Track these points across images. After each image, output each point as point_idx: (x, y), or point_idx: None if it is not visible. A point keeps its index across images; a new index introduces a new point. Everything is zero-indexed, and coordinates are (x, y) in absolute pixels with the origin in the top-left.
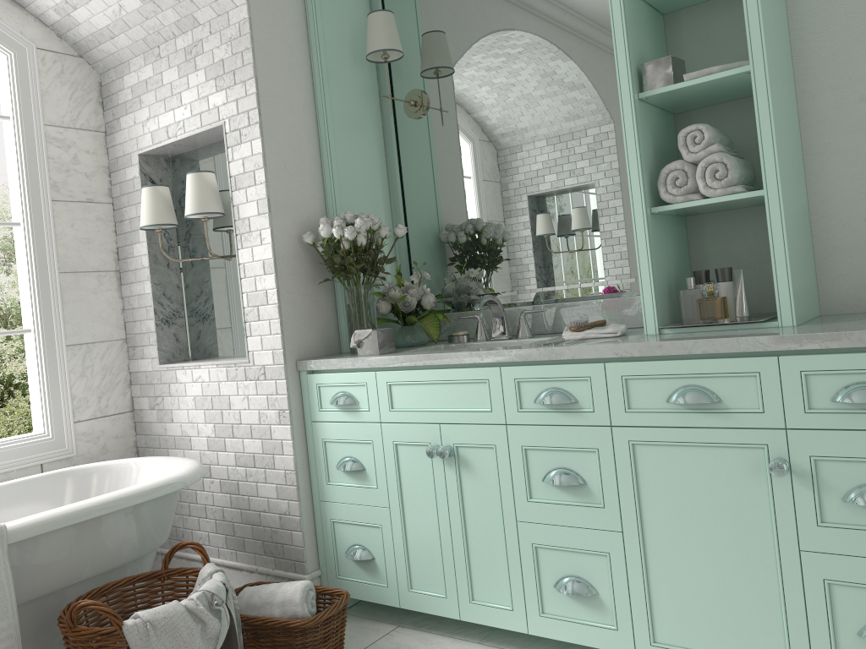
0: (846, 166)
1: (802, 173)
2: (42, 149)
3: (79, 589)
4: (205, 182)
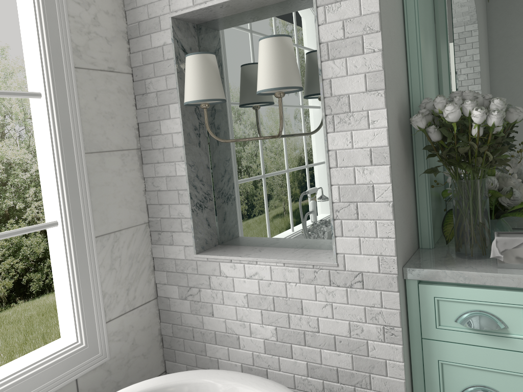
0: None
1: None
2: (62, 5)
3: None
4: (287, 48)
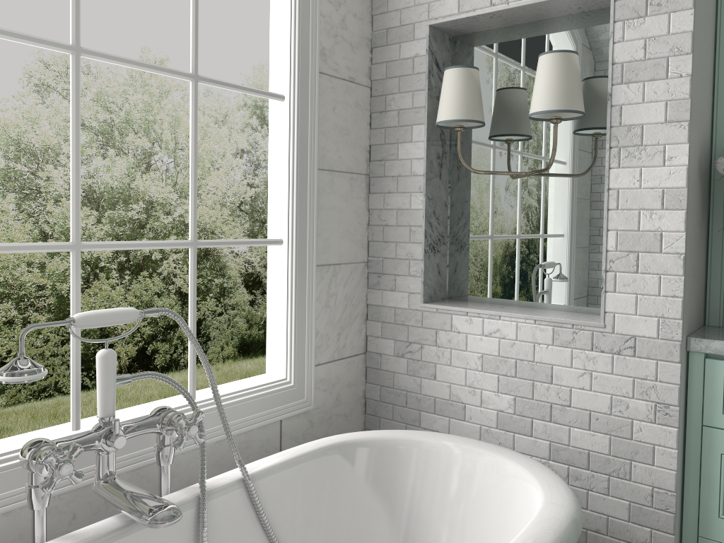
0: None
1: None
2: (316, 2)
3: None
4: (573, 67)
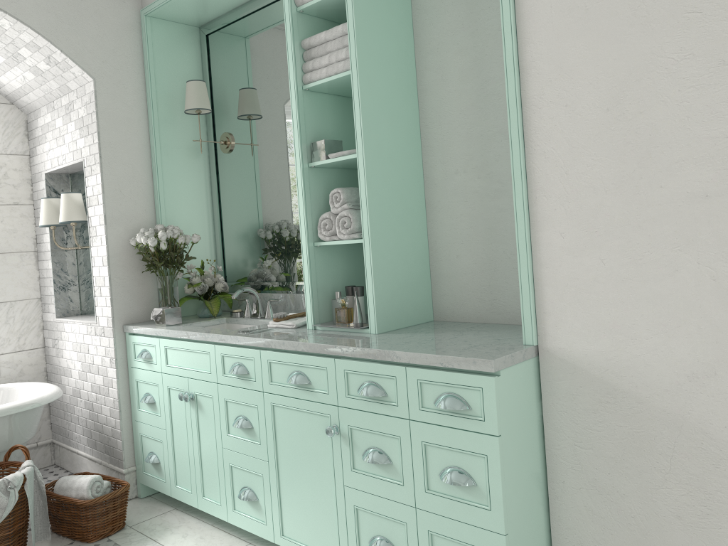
0: (448, 218)
1: (420, 221)
2: None
3: None
4: (71, 200)
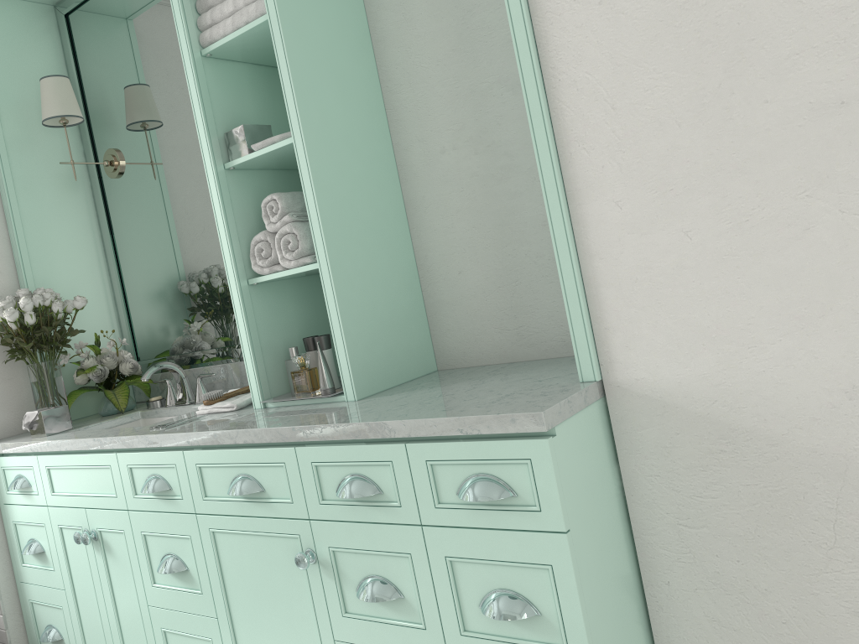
0: (439, 219)
1: (400, 229)
2: None
3: None
4: None
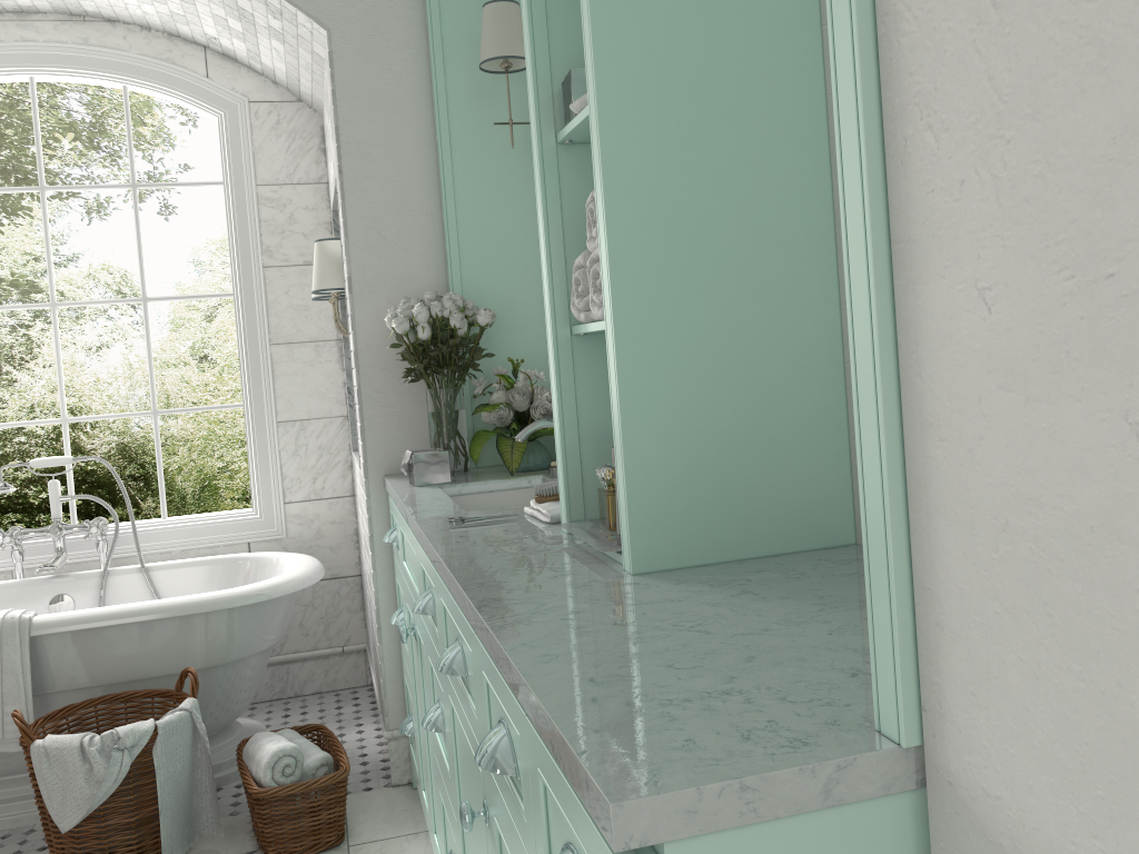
0: None
1: (812, 265)
2: (253, 213)
3: (132, 687)
4: (324, 252)
